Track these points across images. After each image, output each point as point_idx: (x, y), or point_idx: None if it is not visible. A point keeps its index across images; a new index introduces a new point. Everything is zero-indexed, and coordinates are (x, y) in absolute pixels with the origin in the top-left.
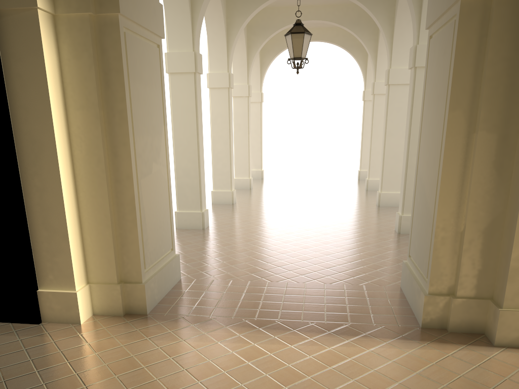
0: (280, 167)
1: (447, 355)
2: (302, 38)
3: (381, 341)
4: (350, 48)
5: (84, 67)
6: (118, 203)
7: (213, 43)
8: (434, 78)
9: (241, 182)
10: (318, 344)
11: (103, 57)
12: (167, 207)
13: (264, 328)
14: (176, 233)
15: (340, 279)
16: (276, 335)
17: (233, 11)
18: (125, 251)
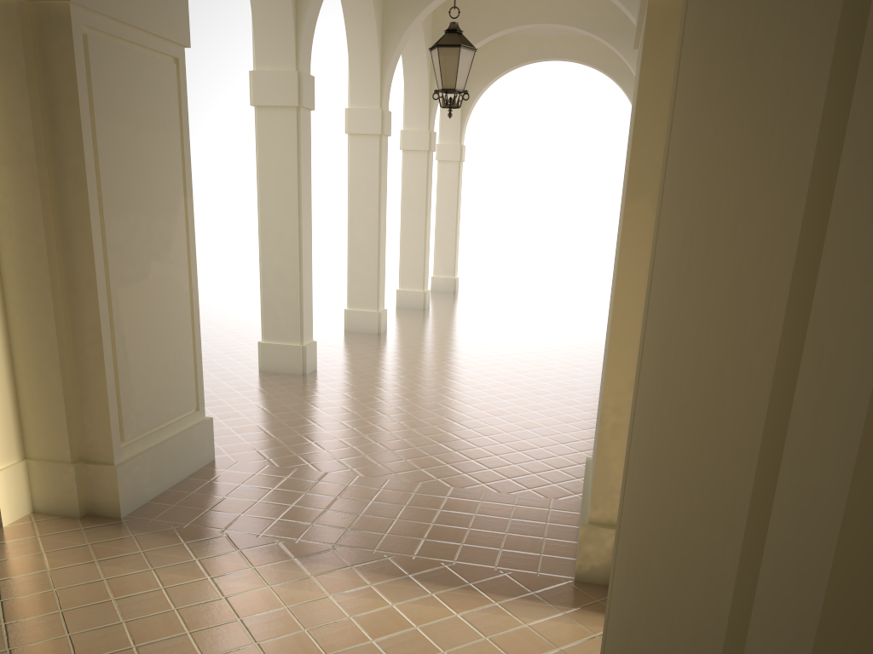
0: (497, 275)
1: (591, 636)
2: (457, 55)
3: (490, 600)
4: (618, 74)
5: (13, 92)
6: (75, 328)
7: (357, 58)
8: (629, 138)
9: (409, 297)
10: (376, 595)
11: (46, 76)
12: (187, 338)
13: (302, 560)
14: (254, 378)
15: (484, 481)
16: (315, 574)
17: (395, 3)
18: (86, 410)
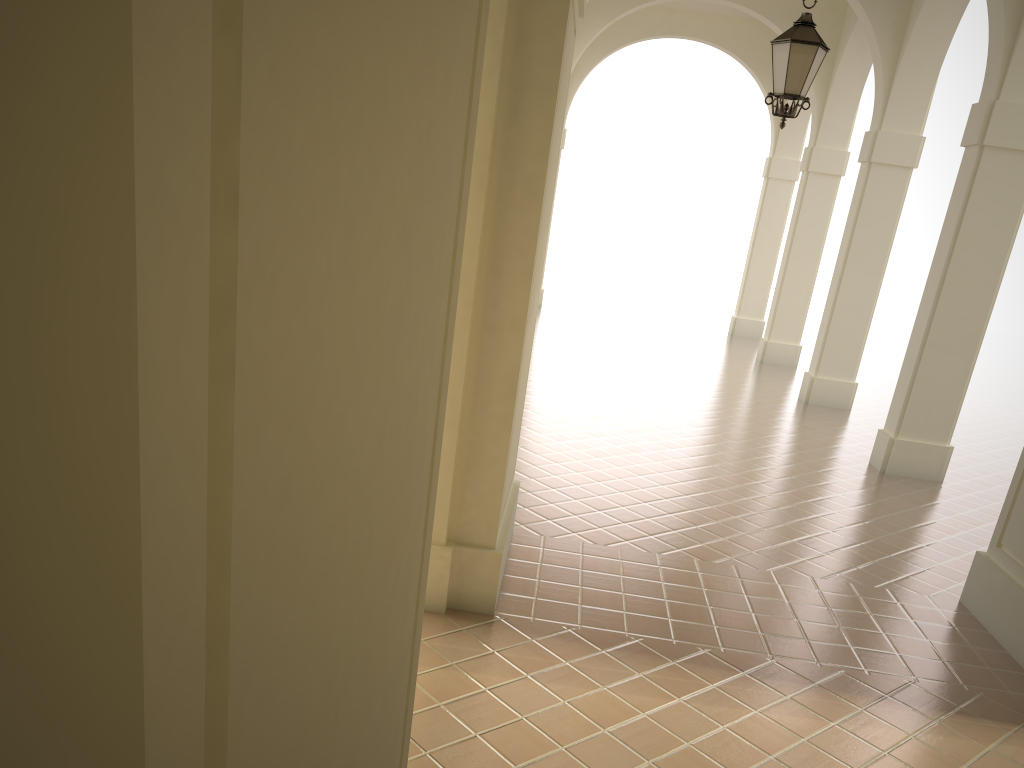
0: (561, 285)
1: None
2: (813, 55)
3: (1001, 729)
4: (757, 65)
5: None
6: (480, 377)
7: None
8: None
9: None
10: (882, 724)
11: (517, 51)
12: (525, 385)
13: (755, 675)
14: None
15: (835, 570)
16: (789, 694)
17: None
18: (471, 480)
